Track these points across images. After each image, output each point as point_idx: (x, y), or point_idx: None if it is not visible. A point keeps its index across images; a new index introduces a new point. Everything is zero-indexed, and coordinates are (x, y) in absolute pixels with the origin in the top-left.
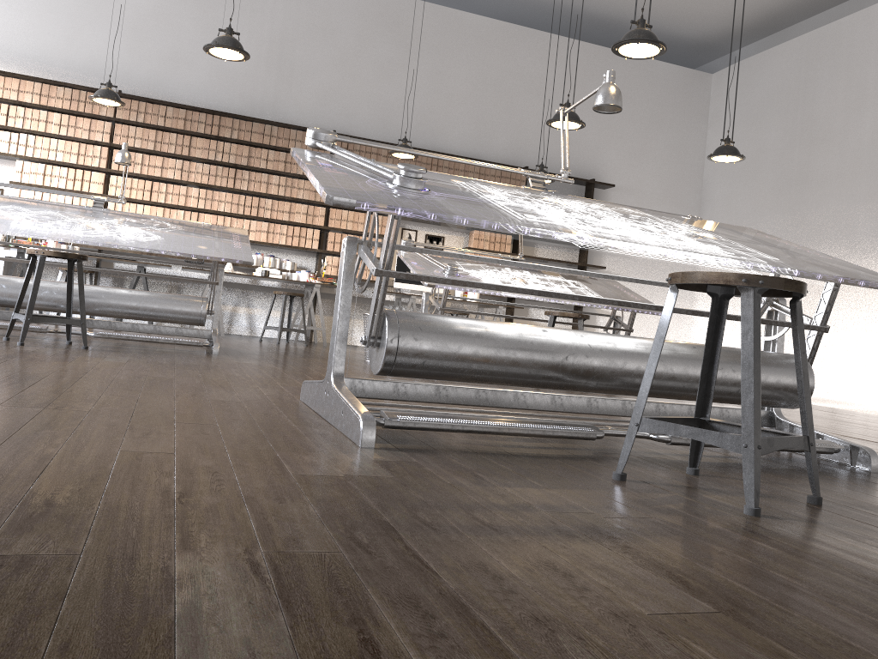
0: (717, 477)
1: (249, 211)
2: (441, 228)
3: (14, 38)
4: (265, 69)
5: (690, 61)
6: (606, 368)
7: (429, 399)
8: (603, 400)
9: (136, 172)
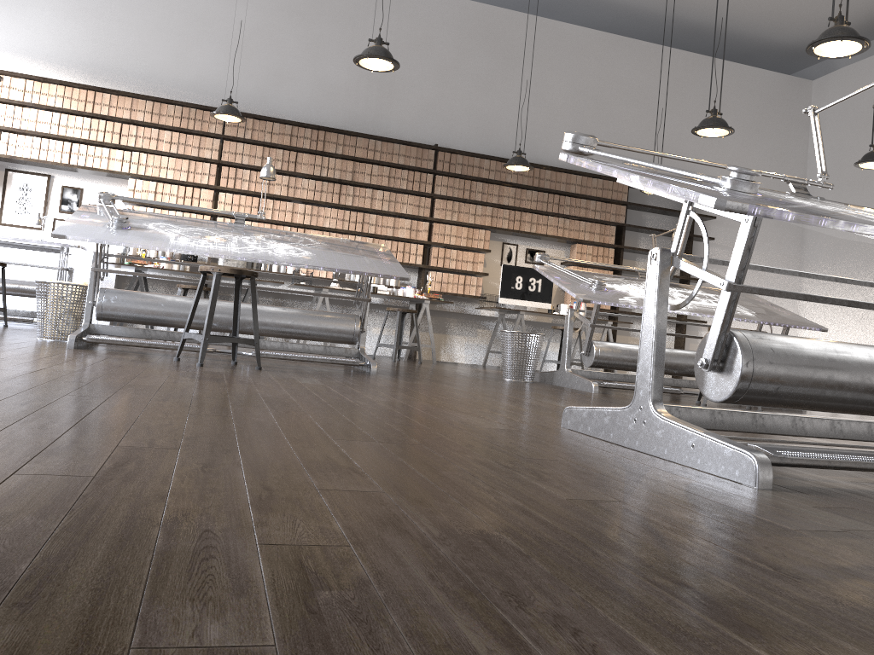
0: None
1: (354, 227)
2: (541, 242)
3: (124, 57)
4: (366, 83)
5: (783, 68)
6: None
7: (746, 428)
8: None
9: (244, 189)
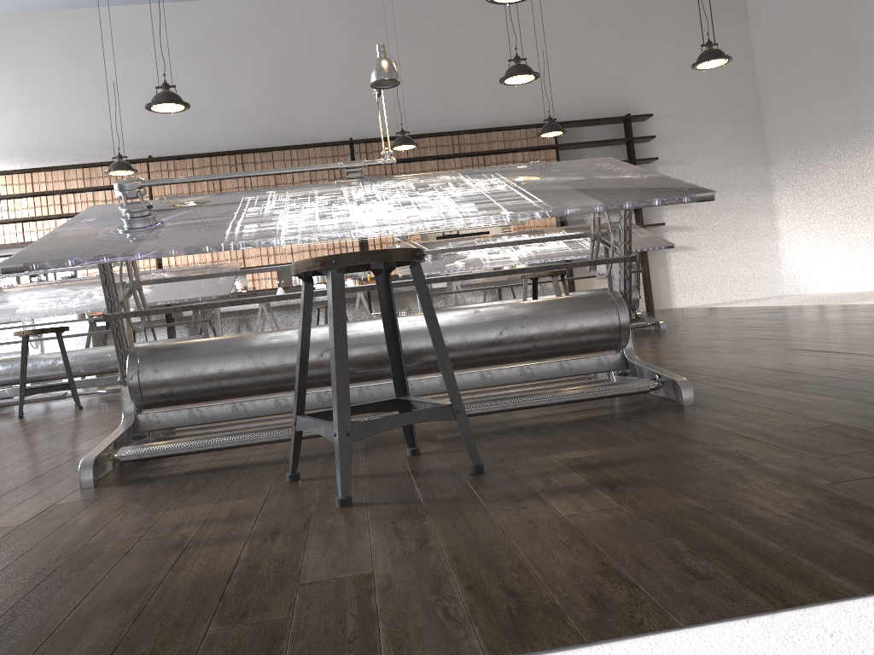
0: (436, 453)
1: None
2: None
3: (53, 134)
4: (274, 98)
5: None
6: (369, 355)
7: (228, 417)
8: (417, 381)
9: None
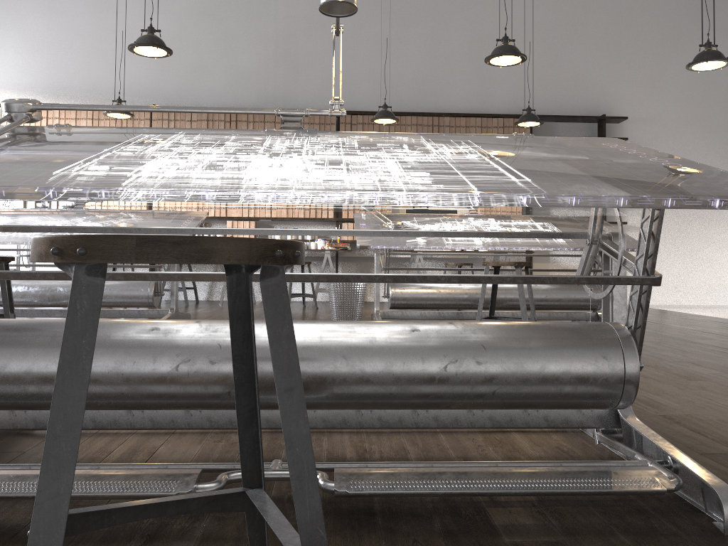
0: None
1: None
2: None
3: (72, 77)
4: (274, 65)
5: None
6: None
7: None
8: None
9: None
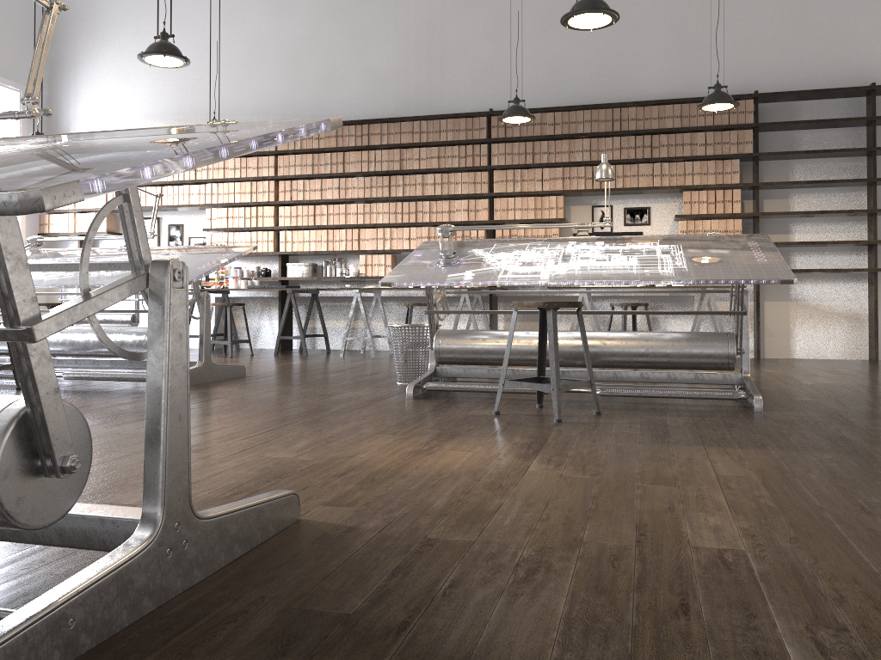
0: None
1: (407, 218)
2: (644, 197)
3: (201, 99)
4: (415, 61)
5: None
6: None
7: None
8: None
9: (300, 199)
